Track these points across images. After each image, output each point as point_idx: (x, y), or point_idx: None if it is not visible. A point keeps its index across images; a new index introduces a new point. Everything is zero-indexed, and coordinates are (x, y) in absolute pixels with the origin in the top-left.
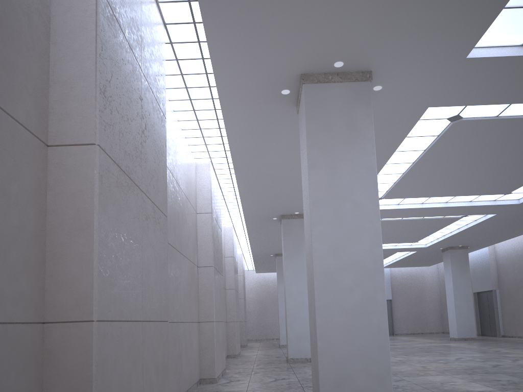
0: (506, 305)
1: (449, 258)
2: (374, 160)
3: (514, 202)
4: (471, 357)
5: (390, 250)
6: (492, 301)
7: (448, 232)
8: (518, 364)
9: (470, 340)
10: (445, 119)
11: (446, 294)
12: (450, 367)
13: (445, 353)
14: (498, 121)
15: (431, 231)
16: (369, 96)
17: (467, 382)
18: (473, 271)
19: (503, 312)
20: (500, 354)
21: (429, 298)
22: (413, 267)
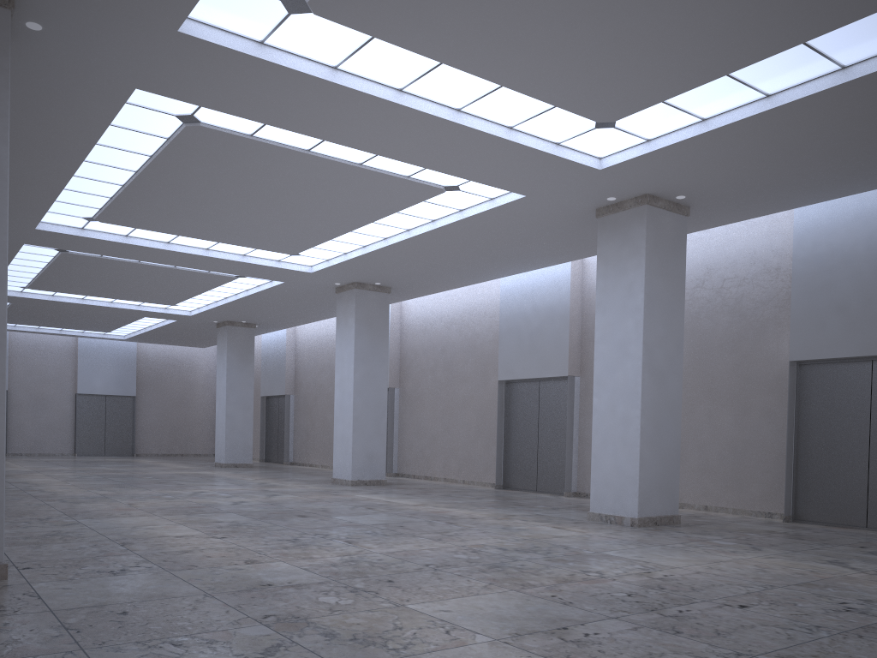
0: (301, 419)
1: (226, 338)
2: (5, 153)
3: (305, 270)
4: (217, 491)
5: (130, 313)
6: (284, 411)
7: (222, 297)
8: (270, 500)
9: (242, 468)
10: (174, 116)
11: (217, 395)
12: (171, 505)
13: (187, 485)
14: (255, 143)
15: (195, 292)
16: (5, 37)
17: (174, 524)
18: (265, 364)
19: (296, 428)
20: (261, 488)
21: (199, 399)
22: (179, 347)
